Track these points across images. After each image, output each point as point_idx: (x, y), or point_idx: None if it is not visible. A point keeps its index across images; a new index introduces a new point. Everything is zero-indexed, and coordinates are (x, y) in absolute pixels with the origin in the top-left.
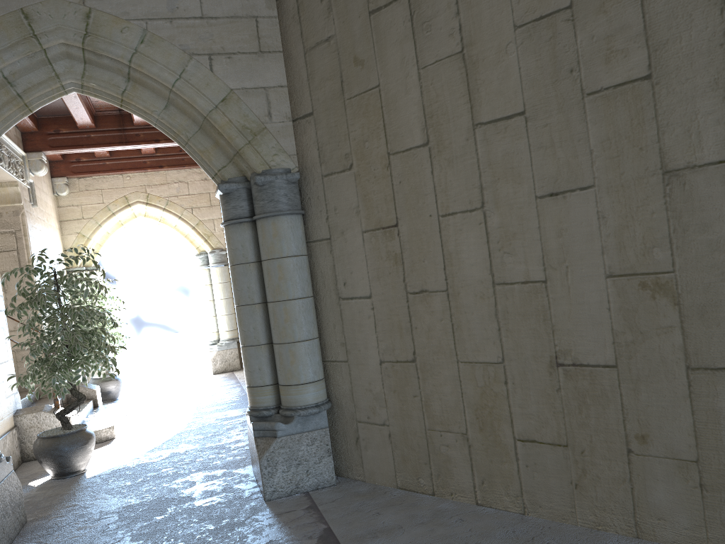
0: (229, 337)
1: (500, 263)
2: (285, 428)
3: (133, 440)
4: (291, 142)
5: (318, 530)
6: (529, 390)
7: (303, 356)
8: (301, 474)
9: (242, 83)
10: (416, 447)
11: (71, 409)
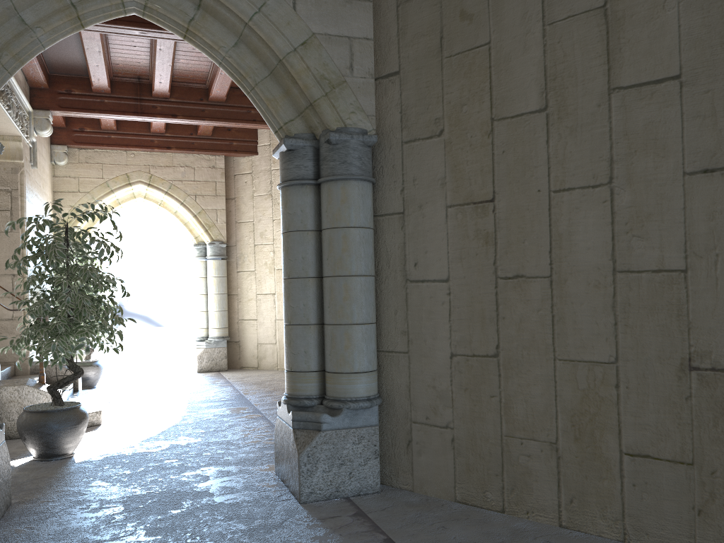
0: (219, 335)
1: (625, 248)
2: (331, 421)
3: (123, 428)
4: (371, 101)
5: (377, 540)
6: (647, 396)
7: (359, 341)
8: (343, 476)
9: (326, 29)
10: (487, 455)
11: (65, 382)
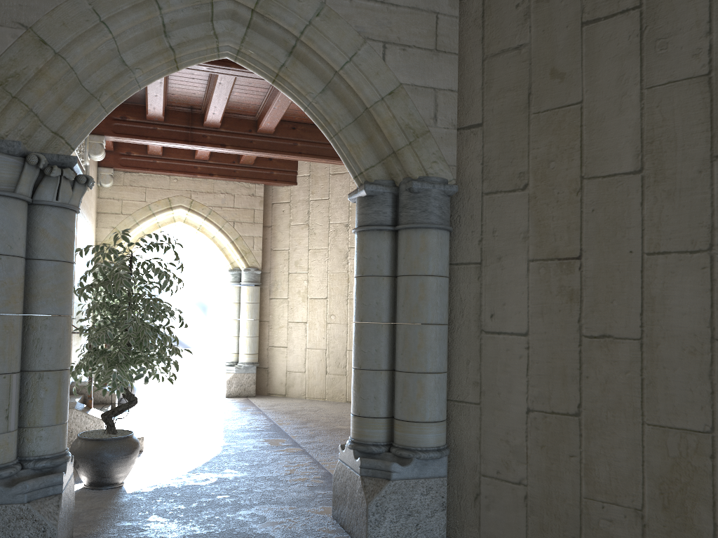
0: (249, 361)
1: None
2: (401, 470)
3: (166, 457)
4: (452, 151)
5: None
6: None
7: (432, 390)
8: (410, 528)
9: (412, 79)
10: (563, 516)
11: (120, 411)
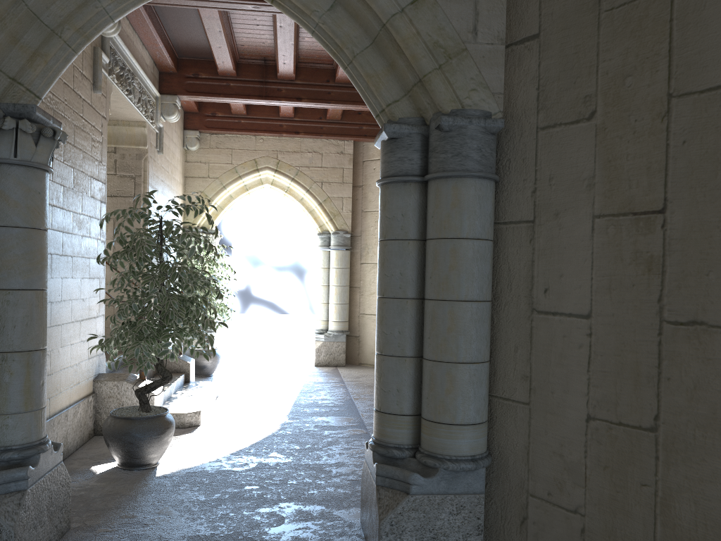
0: (339, 329)
1: None
2: (423, 483)
3: (218, 434)
4: (498, 74)
5: None
6: None
7: (465, 385)
8: None
9: None
10: None
11: (152, 387)
